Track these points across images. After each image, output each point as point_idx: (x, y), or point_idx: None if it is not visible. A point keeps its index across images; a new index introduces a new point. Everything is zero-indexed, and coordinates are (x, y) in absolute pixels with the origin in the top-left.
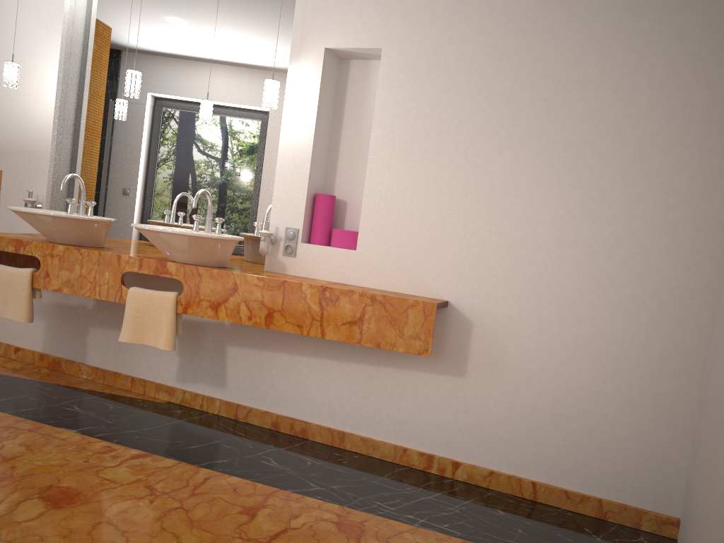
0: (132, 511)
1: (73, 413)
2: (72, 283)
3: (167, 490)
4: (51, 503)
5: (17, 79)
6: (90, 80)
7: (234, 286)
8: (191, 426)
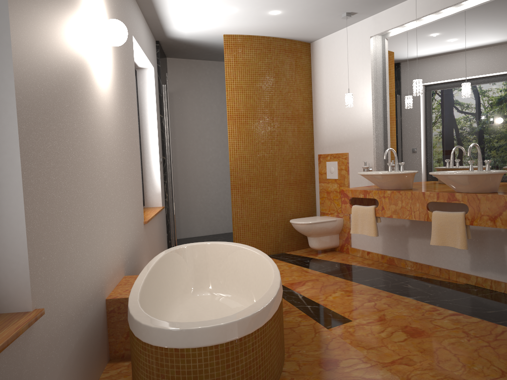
0: (457, 344)
1: (408, 288)
2: (397, 212)
3: (477, 335)
4: (409, 335)
5: (352, 101)
6: (390, 90)
7: (505, 204)
8: (485, 299)
